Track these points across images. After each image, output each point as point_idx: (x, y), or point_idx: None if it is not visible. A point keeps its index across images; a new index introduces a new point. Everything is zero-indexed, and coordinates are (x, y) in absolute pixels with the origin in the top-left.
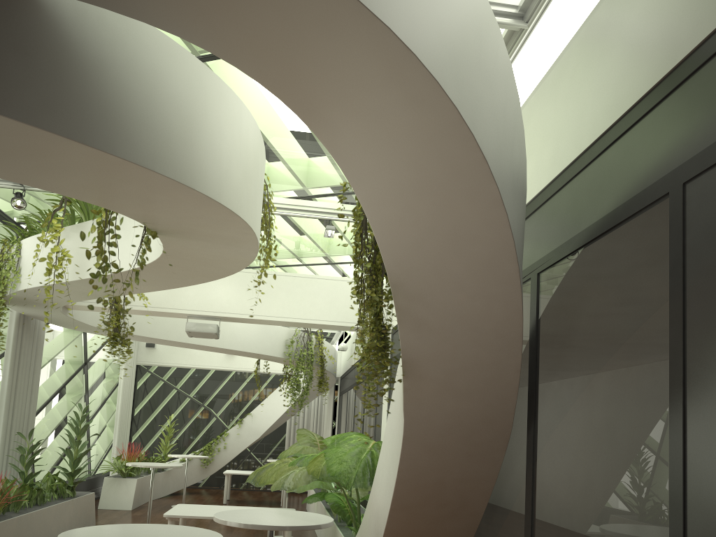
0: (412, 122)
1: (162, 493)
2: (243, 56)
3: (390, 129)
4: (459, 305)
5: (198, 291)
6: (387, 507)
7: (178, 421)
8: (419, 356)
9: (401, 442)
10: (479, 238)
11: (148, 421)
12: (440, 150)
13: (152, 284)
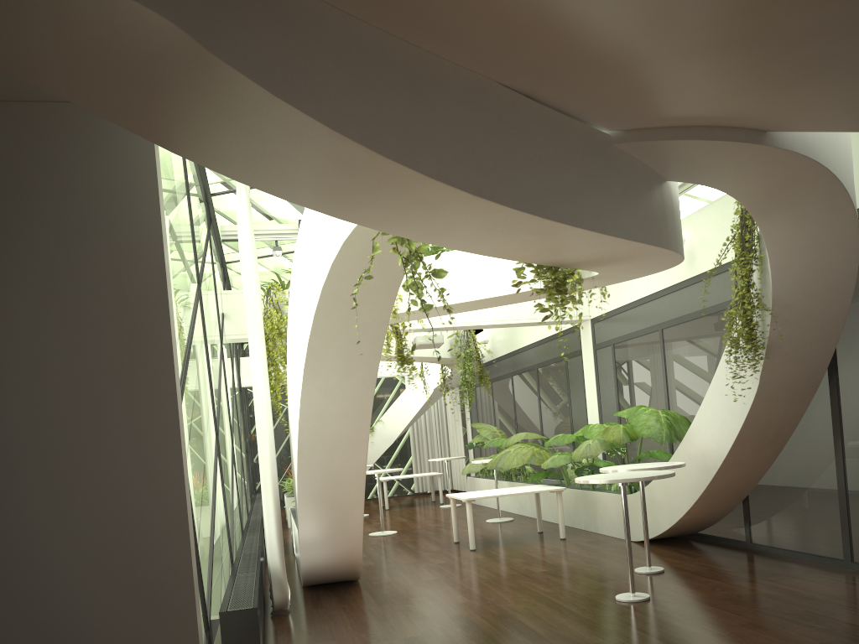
0: (824, 217)
1: None
2: (744, 194)
3: (809, 220)
4: (811, 308)
5: None
6: (726, 445)
7: None
8: (778, 341)
9: (751, 398)
10: (837, 269)
11: None
12: (834, 228)
13: (459, 309)
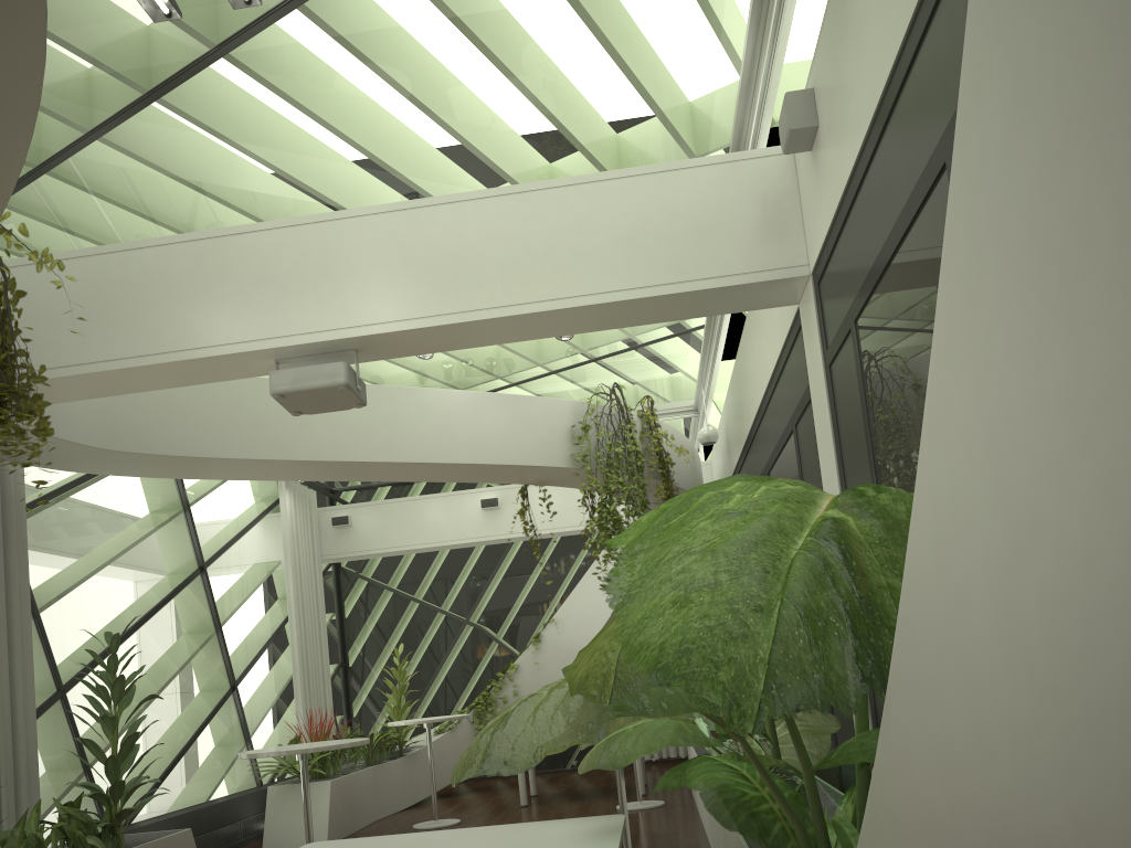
0: None
1: (406, 801)
2: None
3: None
4: None
5: (285, 288)
6: None
7: (428, 659)
8: None
9: None
10: None
11: (375, 669)
12: None
13: None
